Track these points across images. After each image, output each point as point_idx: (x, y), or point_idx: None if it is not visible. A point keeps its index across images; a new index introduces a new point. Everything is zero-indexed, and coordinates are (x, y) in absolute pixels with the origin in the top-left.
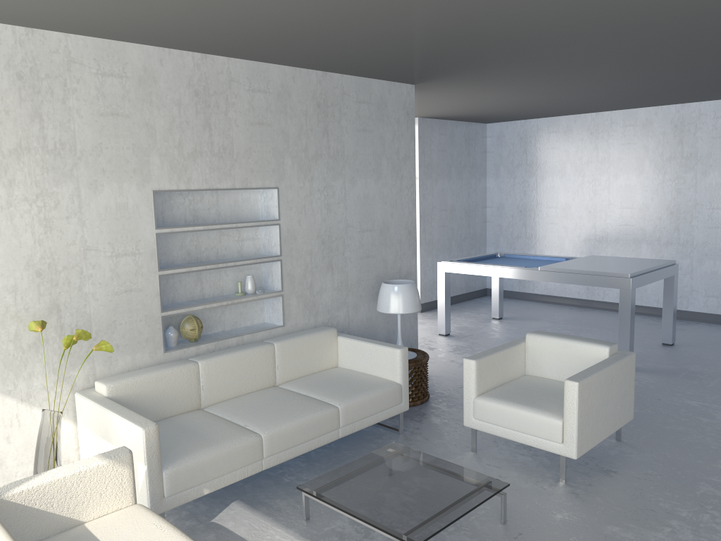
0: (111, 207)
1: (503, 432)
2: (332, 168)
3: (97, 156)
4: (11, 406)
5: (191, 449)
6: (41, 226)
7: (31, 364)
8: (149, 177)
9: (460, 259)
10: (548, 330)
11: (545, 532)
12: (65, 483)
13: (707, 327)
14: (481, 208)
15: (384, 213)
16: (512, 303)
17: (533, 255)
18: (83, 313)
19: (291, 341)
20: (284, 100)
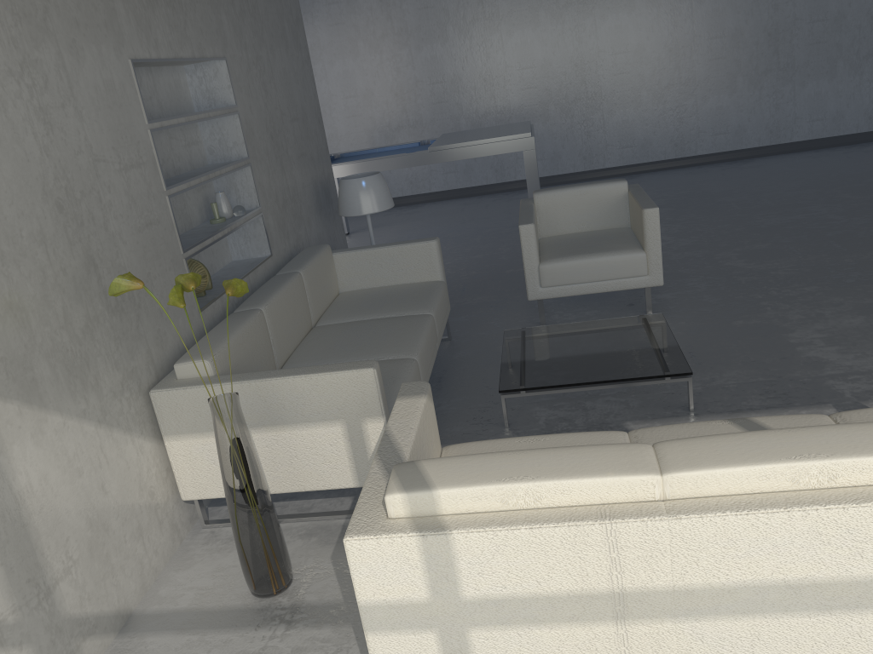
0: (100, 87)
1: (580, 289)
2: (256, 32)
3: None
4: (92, 434)
5: None
6: (40, 122)
7: (92, 361)
8: (122, 36)
9: None
10: (416, 229)
11: (704, 344)
12: (420, 434)
13: None
14: None
15: (300, 96)
16: None
17: (377, 147)
18: (119, 267)
19: (310, 266)
20: None
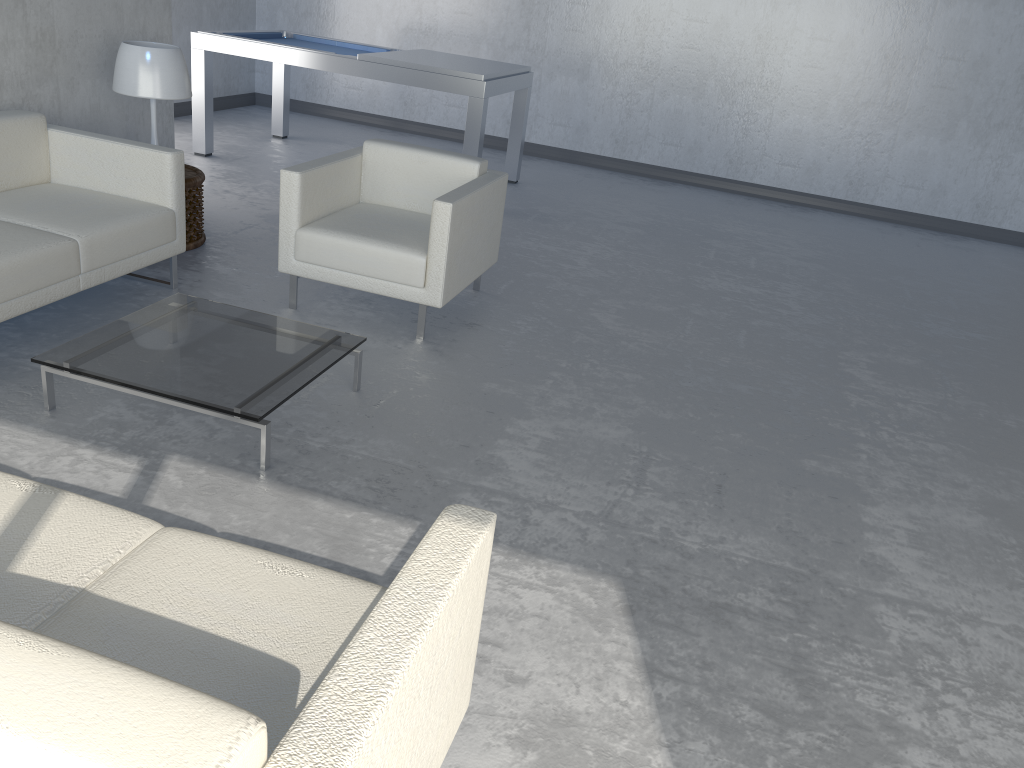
0: None
1: (340, 278)
2: None
3: None
4: None
5: None
6: None
7: None
8: None
9: (228, 32)
10: None
11: (412, 397)
12: None
13: (551, 165)
14: None
15: None
16: (296, 118)
17: (339, 41)
18: None
19: None
20: None
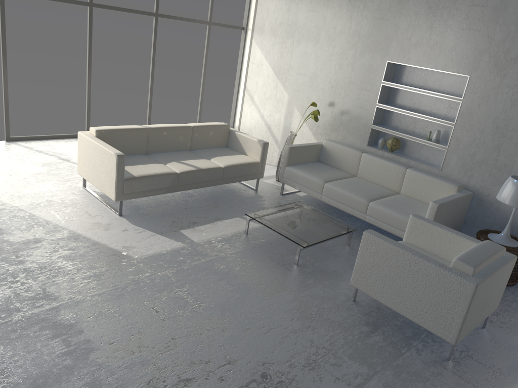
0: (366, 65)
1: None
2: None
3: (367, 39)
4: (310, 135)
5: (303, 169)
6: (338, 67)
7: (319, 122)
8: (388, 53)
9: None
10: None
11: (285, 273)
12: (246, 139)
13: None
14: None
15: None
16: None
17: None
18: (341, 110)
19: (417, 173)
20: (498, 12)
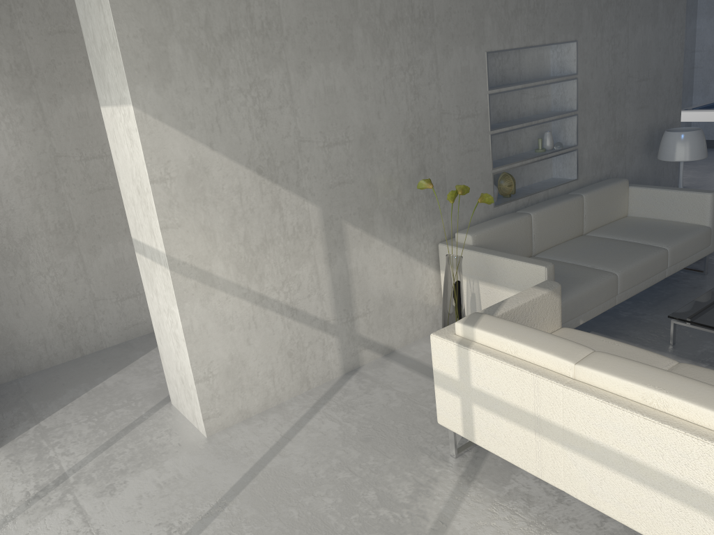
0: (457, 71)
1: None
2: (619, 16)
3: (448, 22)
4: (397, 256)
5: (567, 286)
6: (411, 93)
7: (408, 220)
8: (483, 39)
9: (694, 107)
10: None
11: None
12: (525, 308)
13: None
14: (690, 53)
15: (658, 61)
16: None
17: None
18: (440, 173)
19: (595, 193)
20: None
